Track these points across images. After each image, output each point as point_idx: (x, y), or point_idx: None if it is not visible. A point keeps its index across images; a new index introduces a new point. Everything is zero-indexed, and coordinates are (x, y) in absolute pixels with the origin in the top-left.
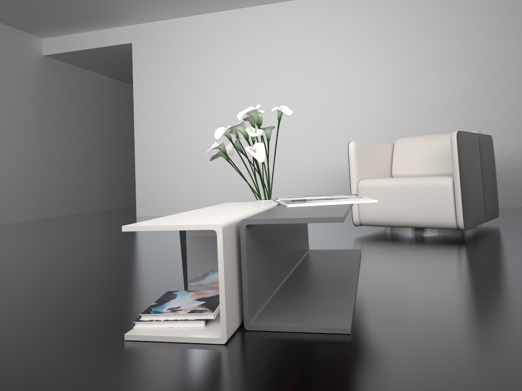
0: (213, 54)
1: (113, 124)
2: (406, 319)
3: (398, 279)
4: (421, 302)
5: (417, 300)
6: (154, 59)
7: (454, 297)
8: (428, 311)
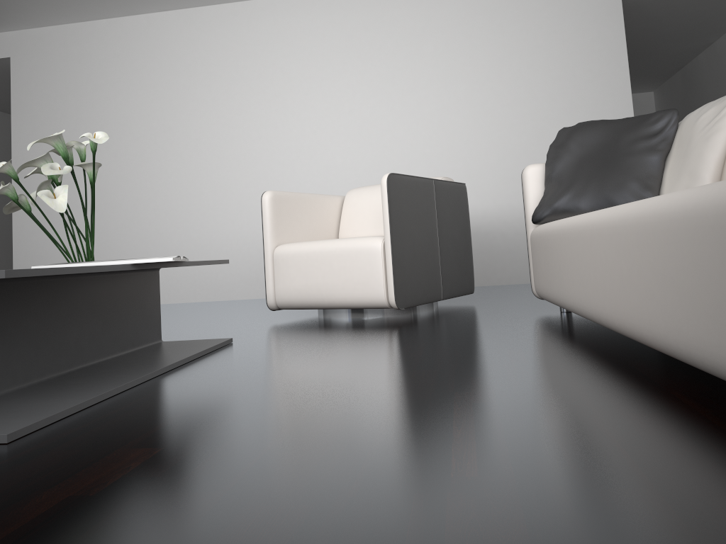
0: (130, 75)
1: (3, 180)
2: (125, 420)
3: (217, 371)
4: (190, 397)
5: (189, 396)
6: (43, 81)
7: (247, 389)
8: (177, 408)
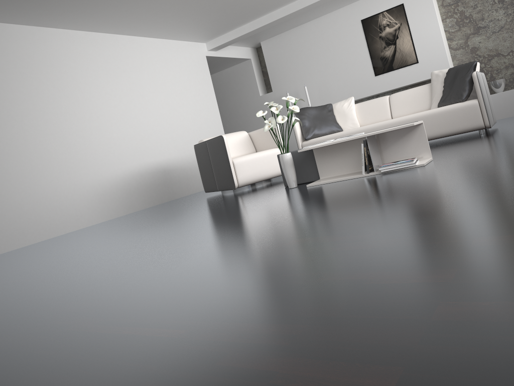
0: None
1: None
2: None
3: None
4: None
5: None
6: None
7: None
8: None
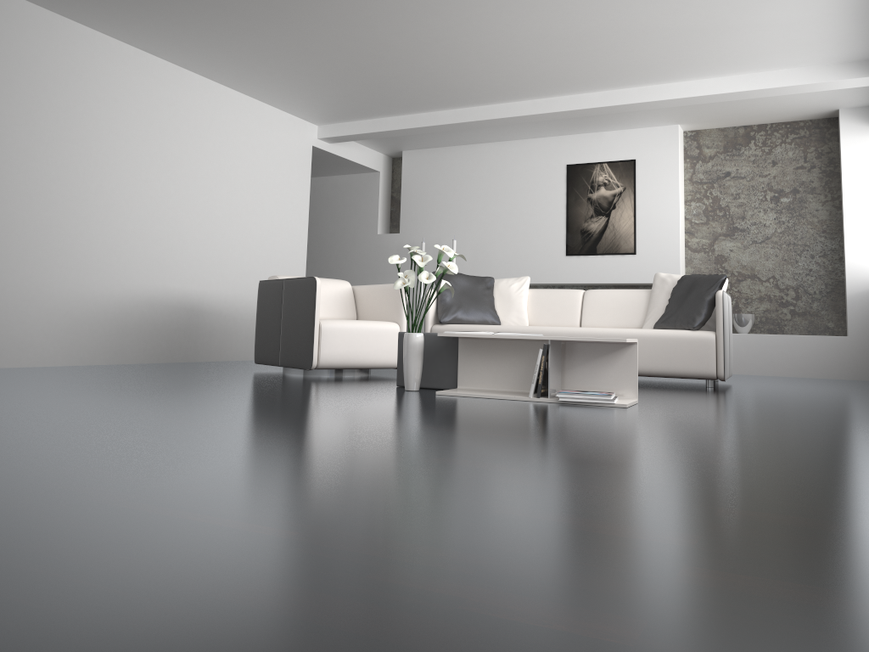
0: None
1: None
2: None
3: None
4: None
5: None
6: None
7: None
8: None
